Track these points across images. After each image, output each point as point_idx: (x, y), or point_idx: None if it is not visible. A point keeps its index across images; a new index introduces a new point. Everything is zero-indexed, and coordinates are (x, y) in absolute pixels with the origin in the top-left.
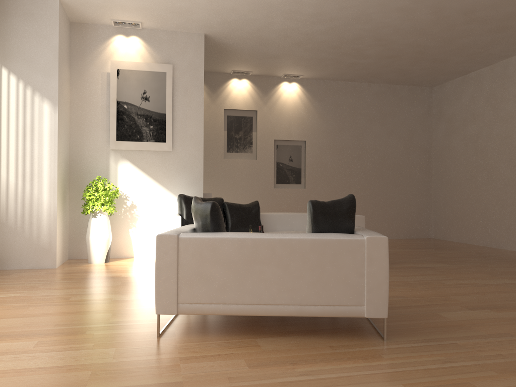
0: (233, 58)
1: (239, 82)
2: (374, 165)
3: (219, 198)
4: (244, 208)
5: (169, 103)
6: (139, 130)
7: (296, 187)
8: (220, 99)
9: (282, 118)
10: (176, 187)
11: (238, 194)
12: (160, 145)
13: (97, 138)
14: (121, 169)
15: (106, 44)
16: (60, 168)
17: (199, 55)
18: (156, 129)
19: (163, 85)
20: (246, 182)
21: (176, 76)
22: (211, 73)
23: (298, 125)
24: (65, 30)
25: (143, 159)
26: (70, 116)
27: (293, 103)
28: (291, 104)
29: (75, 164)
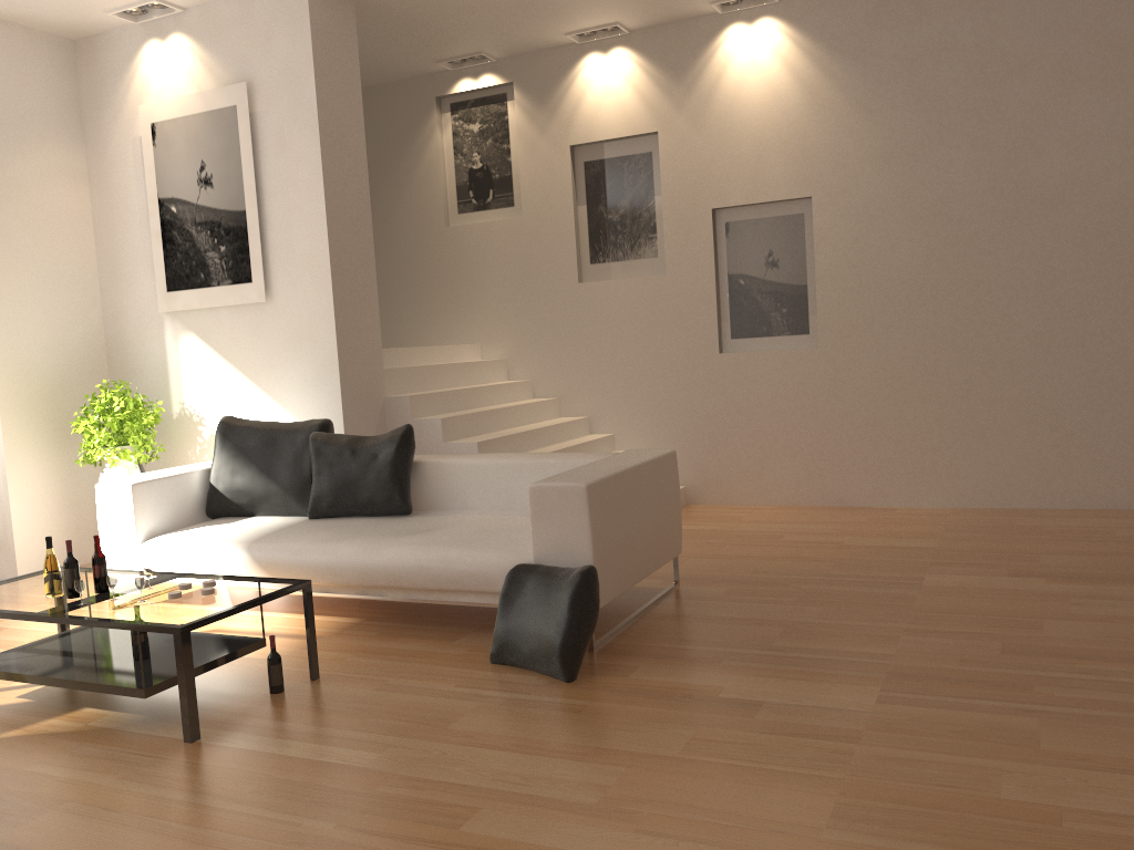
0: (500, 7)
1: (603, 61)
2: (1078, 244)
3: (314, 423)
4: (359, 449)
5: (248, 183)
6: (202, 260)
7: (792, 344)
8: (559, 120)
9: (732, 139)
10: (287, 390)
11: (621, 377)
12: (244, 291)
13: (141, 291)
14: (186, 356)
15: (131, 70)
16: (26, 370)
17: (301, 37)
18: (233, 253)
19: (233, 140)
20: (641, 342)
21: (259, 110)
22: (533, 54)
23: (783, 151)
24: (30, 66)
25: (220, 328)
26: (96, 250)
27: (763, 84)
28: (756, 90)
29: (115, 352)
